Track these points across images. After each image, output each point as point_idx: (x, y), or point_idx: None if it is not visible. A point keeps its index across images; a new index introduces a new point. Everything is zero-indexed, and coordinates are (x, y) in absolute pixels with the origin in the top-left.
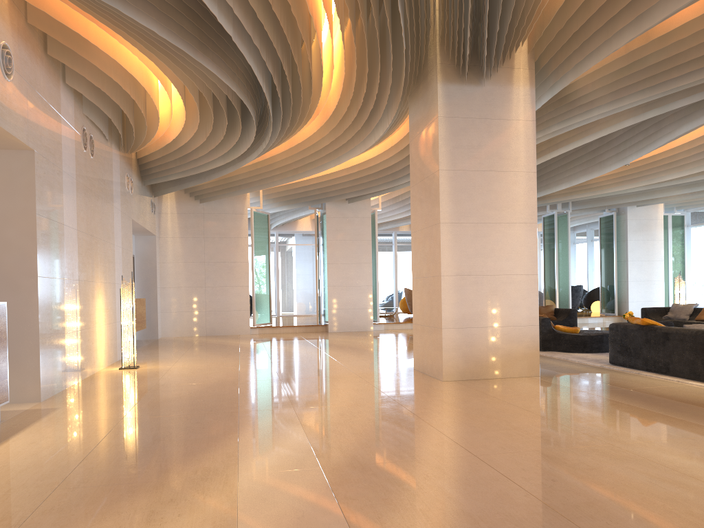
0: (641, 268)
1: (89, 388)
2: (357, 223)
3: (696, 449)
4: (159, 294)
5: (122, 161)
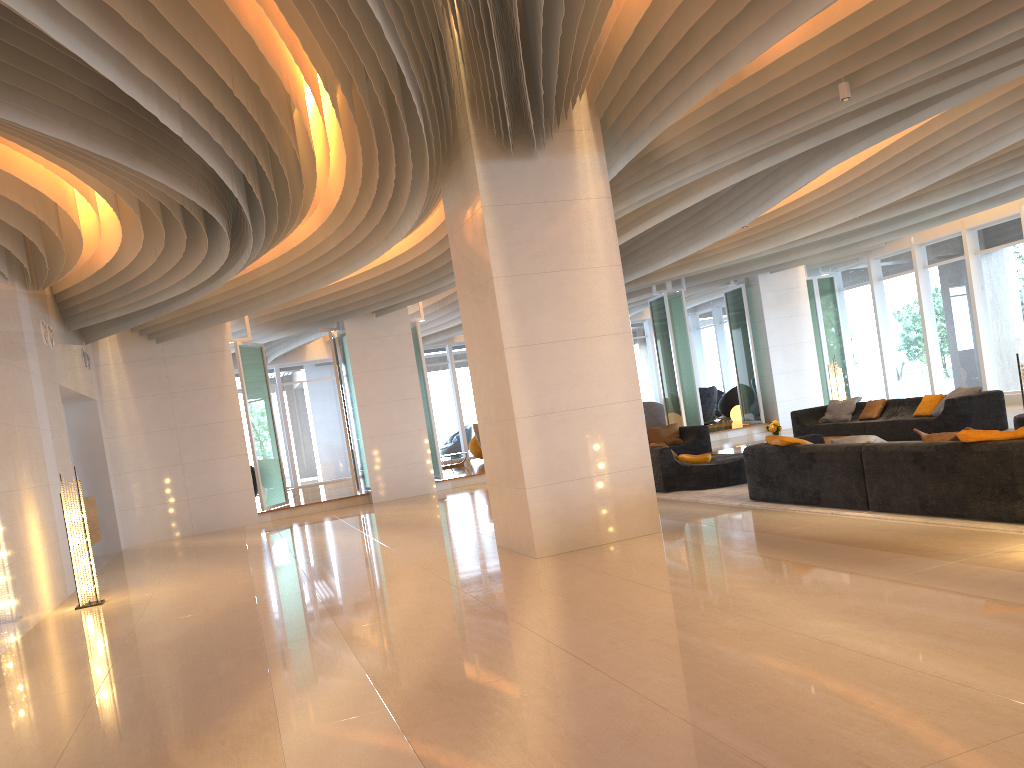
0: (786, 355)
1: (38, 647)
2: (392, 344)
3: (842, 606)
4: (114, 485)
5: (32, 303)
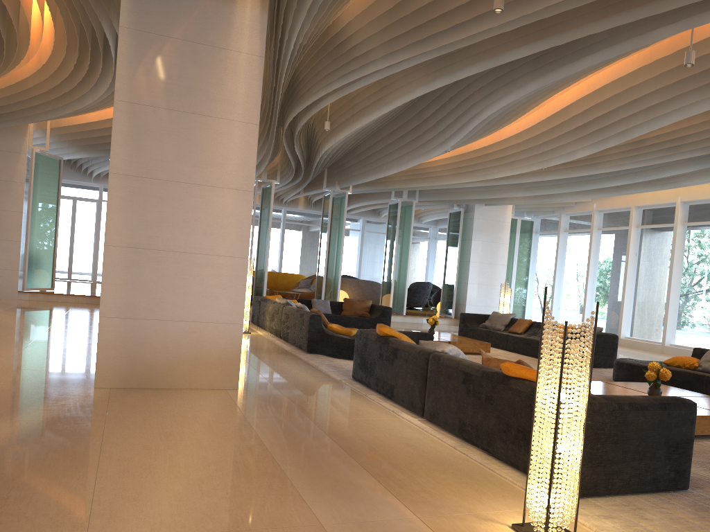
0: (482, 271)
1: None
2: None
3: None
4: None
5: None
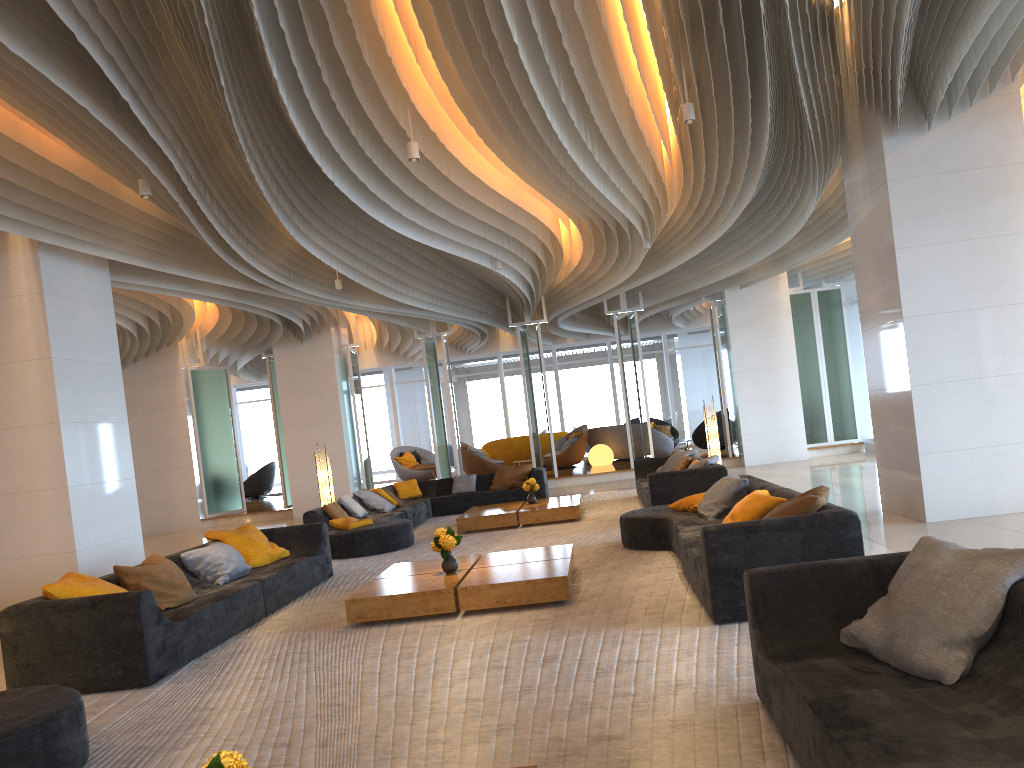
0: (758, 382)
1: None
2: (316, 370)
3: None
4: None
5: None
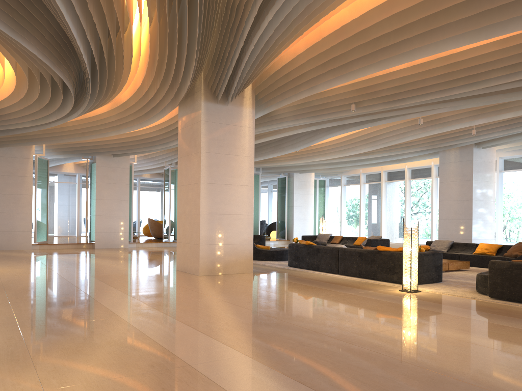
0: (301, 211)
1: None
2: (119, 172)
3: (333, 299)
4: None
5: None
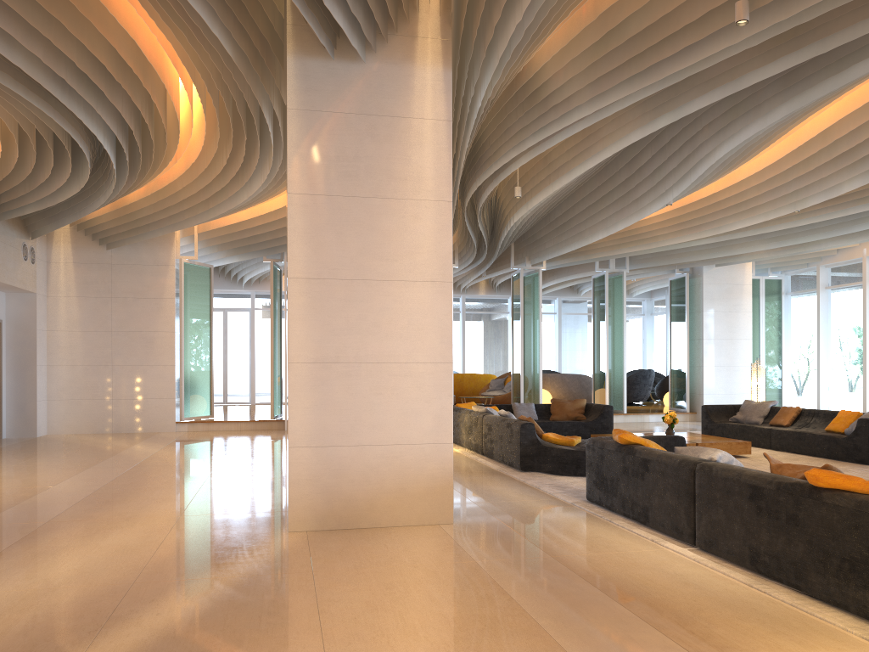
0: (721, 349)
1: None
2: None
3: None
4: (45, 375)
5: None
